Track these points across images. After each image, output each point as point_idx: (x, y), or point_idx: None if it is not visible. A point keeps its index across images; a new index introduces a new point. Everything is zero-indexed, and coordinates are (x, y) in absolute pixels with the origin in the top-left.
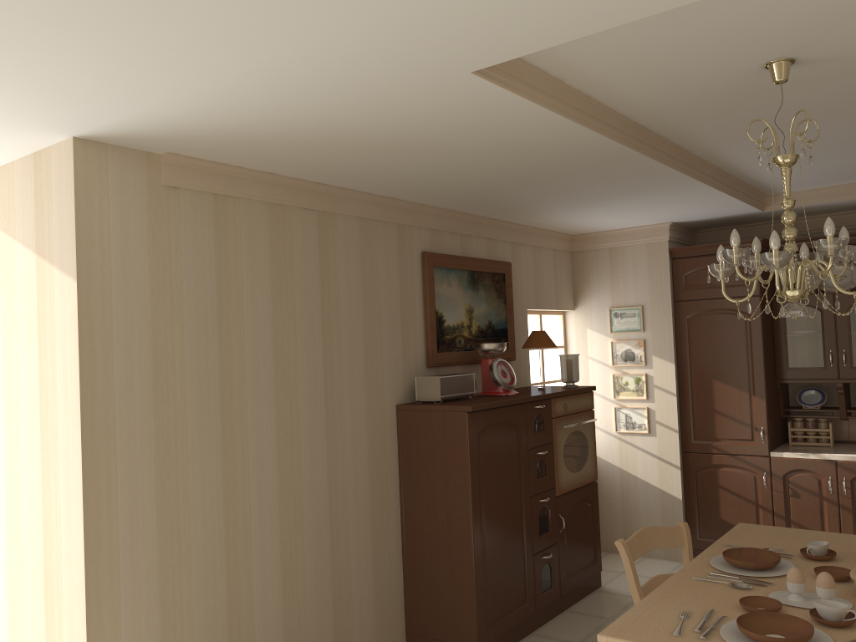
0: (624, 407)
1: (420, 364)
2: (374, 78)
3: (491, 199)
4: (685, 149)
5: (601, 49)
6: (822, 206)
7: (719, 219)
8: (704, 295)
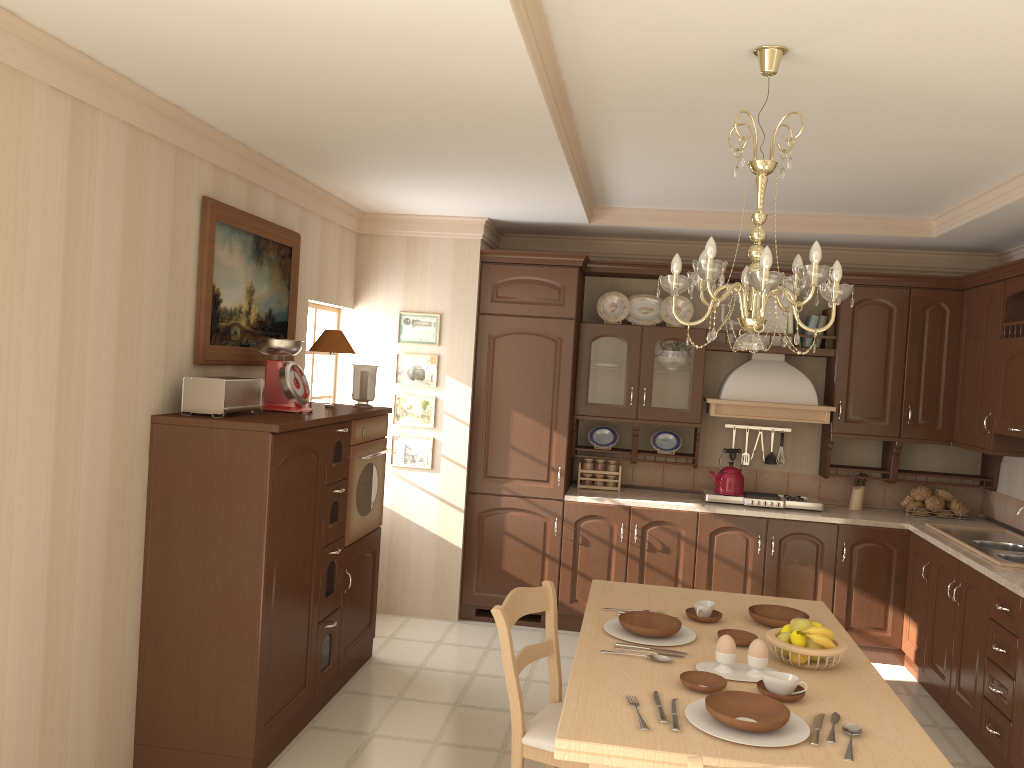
0: (405, 436)
1: (186, 358)
2: None
3: (314, 141)
4: (578, 131)
5: None
6: (646, 230)
7: (538, 224)
8: (514, 311)
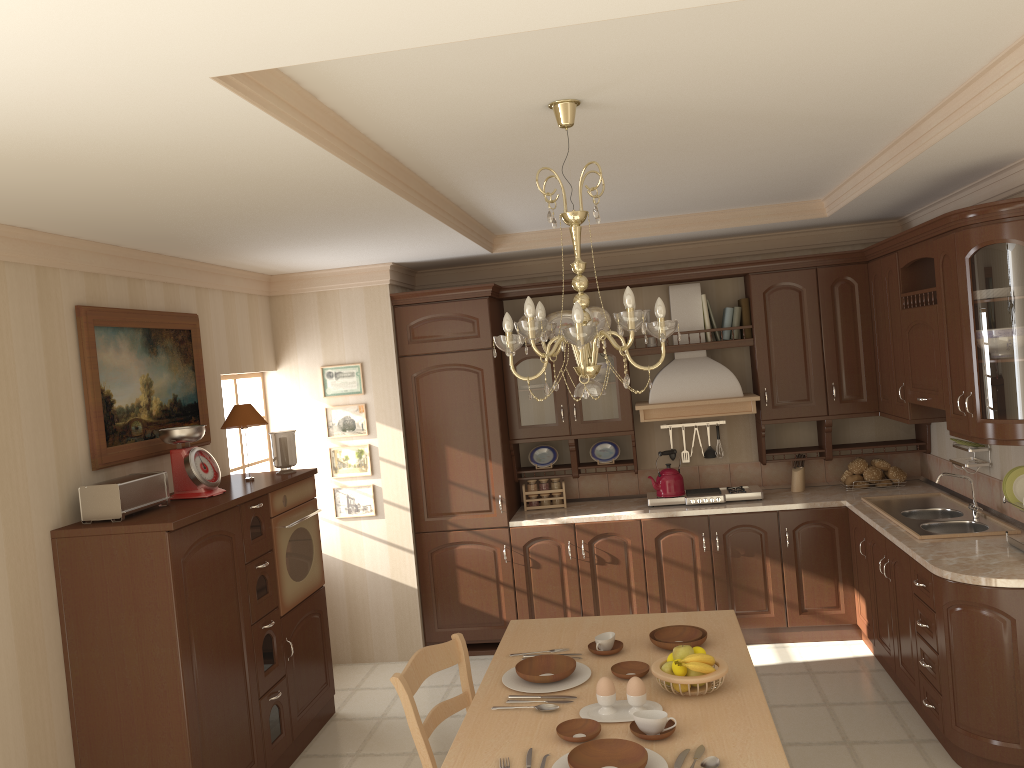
0: (346, 487)
1: (83, 466)
2: (54, 69)
3: (178, 233)
4: (432, 184)
5: (378, 65)
6: (550, 250)
7: (444, 260)
8: (432, 349)
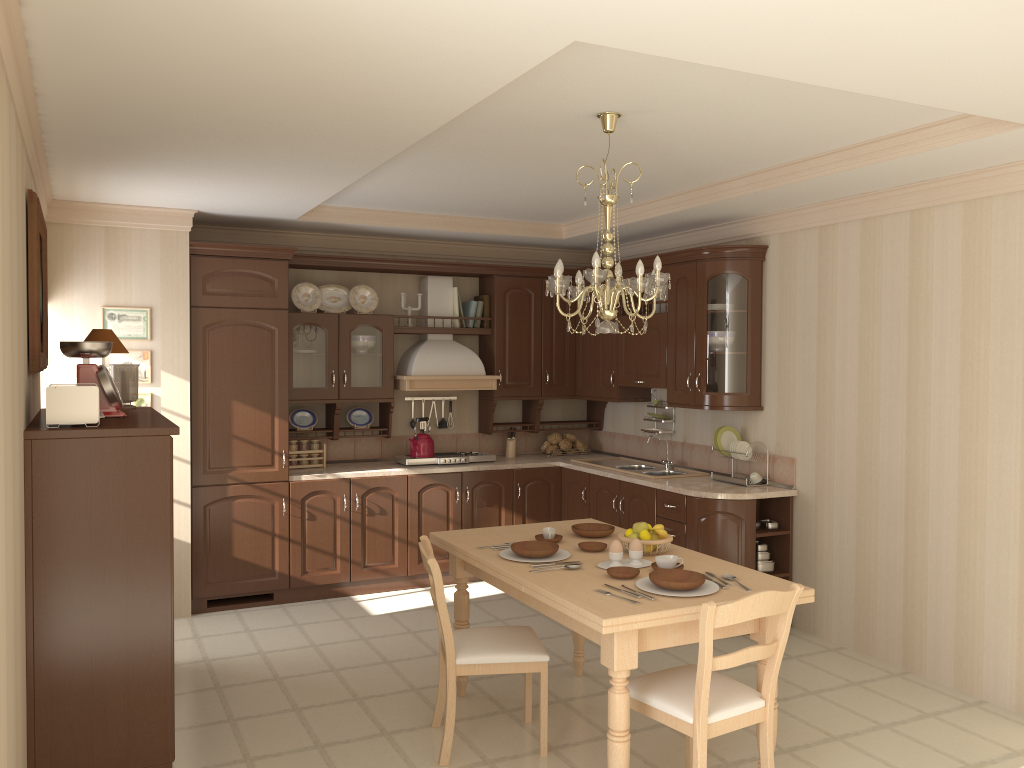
0: None
1: (26, 367)
2: (523, 4)
3: (138, 137)
4: None
5: (592, 58)
6: (341, 226)
7: (242, 218)
8: (228, 303)
